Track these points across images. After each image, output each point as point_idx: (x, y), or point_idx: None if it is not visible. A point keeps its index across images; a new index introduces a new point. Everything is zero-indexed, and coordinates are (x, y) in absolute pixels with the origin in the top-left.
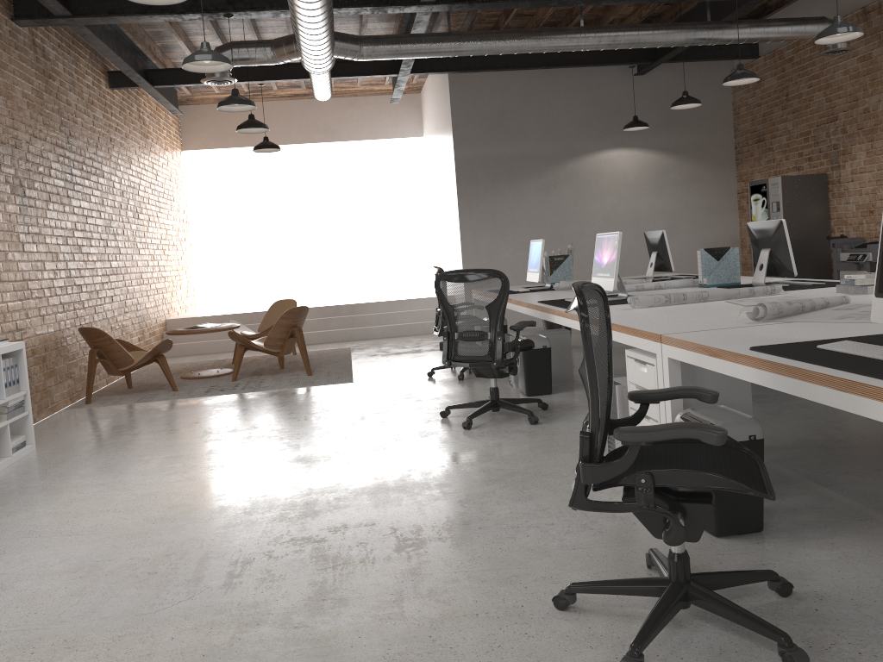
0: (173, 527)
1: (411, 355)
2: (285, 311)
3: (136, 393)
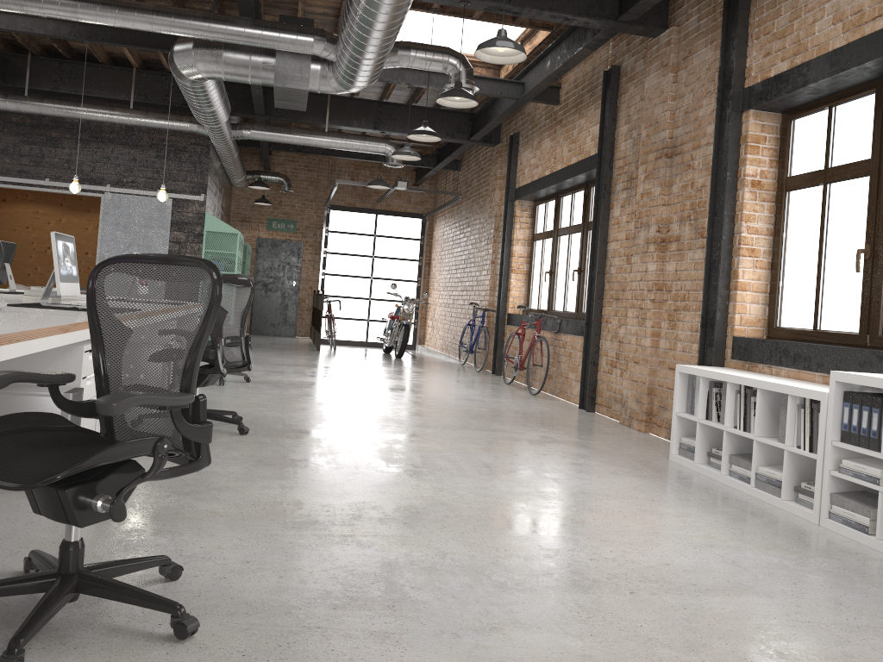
0: (519, 489)
1: None
2: None
3: None
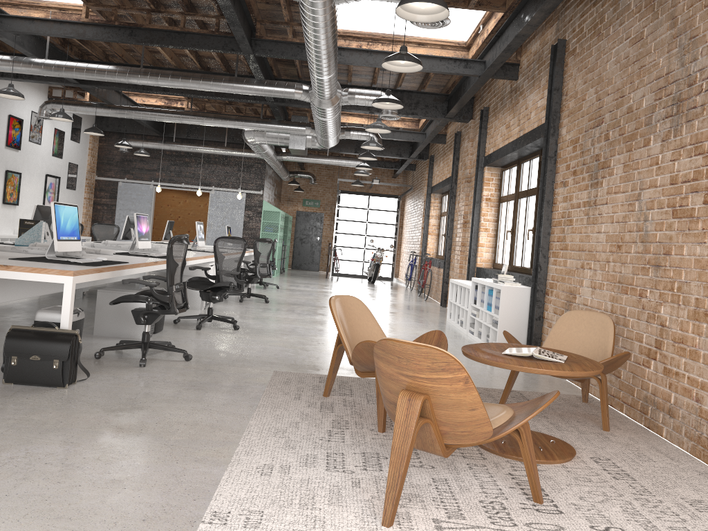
0: None
1: (123, 418)
2: (359, 300)
3: (559, 411)
